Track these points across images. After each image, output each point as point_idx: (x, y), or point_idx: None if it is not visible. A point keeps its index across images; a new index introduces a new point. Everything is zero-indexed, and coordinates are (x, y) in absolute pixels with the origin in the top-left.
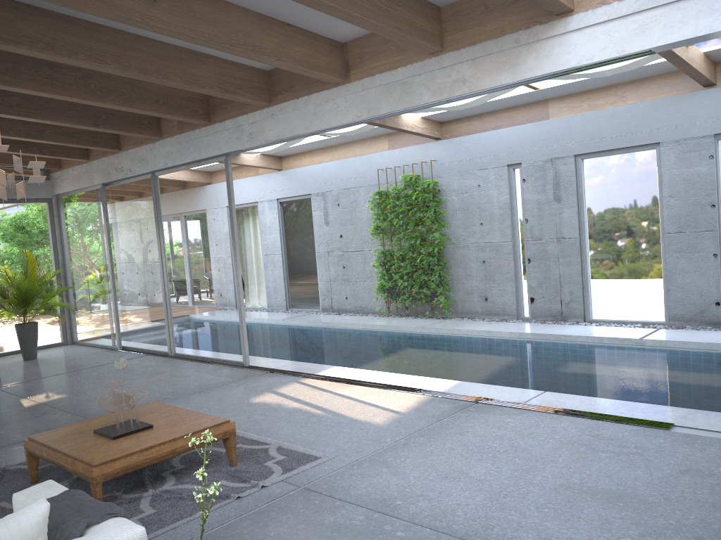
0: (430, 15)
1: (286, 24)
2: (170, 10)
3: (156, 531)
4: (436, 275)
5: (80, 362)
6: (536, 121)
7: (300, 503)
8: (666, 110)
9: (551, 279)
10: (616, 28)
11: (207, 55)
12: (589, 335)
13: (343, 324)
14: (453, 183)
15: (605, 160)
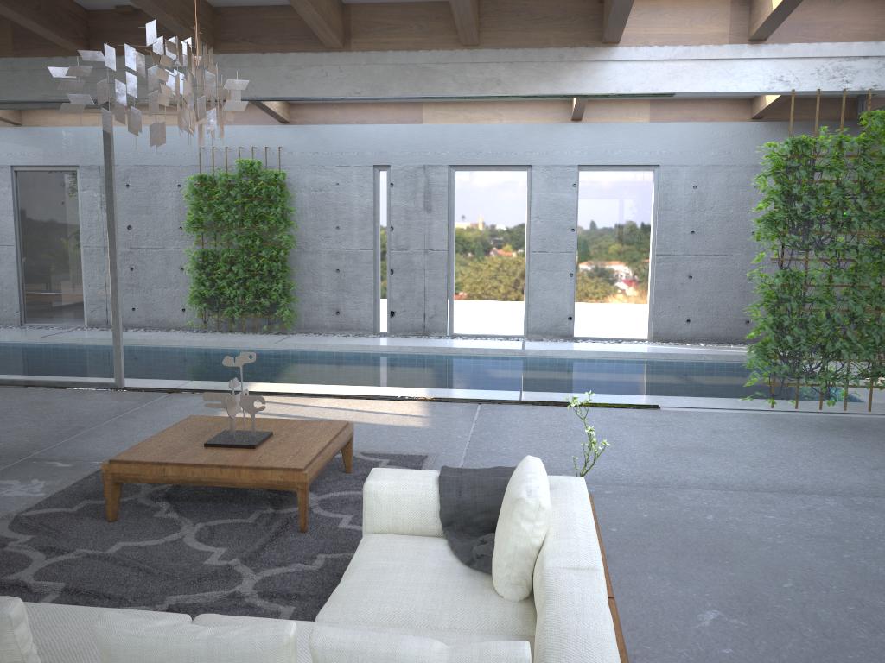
0: (478, 6)
1: None
2: None
3: None
4: (280, 283)
5: None
6: (408, 124)
7: None
8: (540, 136)
9: (415, 292)
10: (653, 68)
11: None
12: (474, 347)
13: (155, 341)
14: (304, 177)
15: (478, 175)
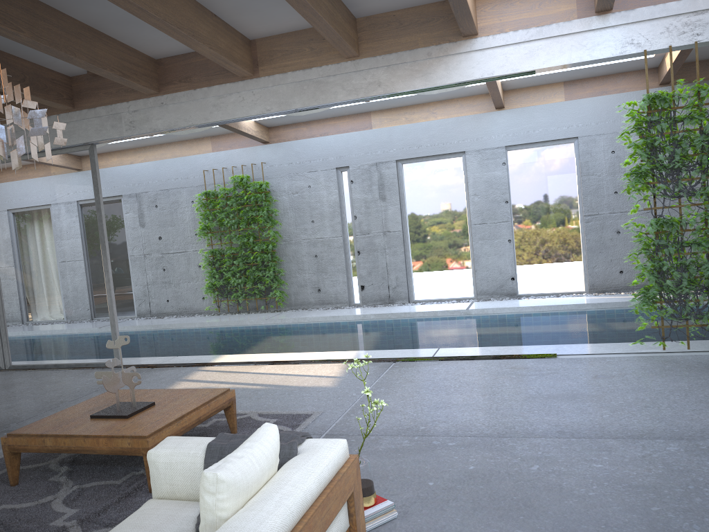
0: (352, 24)
1: (213, 15)
2: None
3: None
4: (271, 270)
5: None
6: (361, 130)
7: None
8: (469, 126)
9: (379, 268)
10: (511, 51)
11: (107, 36)
12: (425, 311)
13: (177, 325)
14: (283, 184)
15: (422, 165)
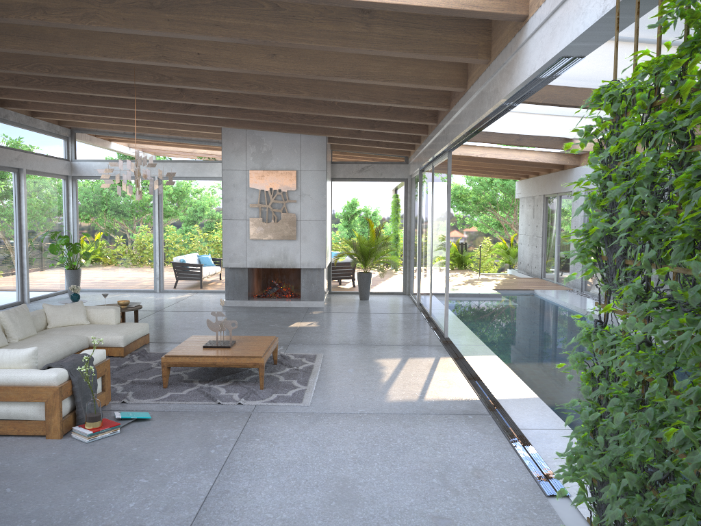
0: (473, 27)
1: None
2: (285, 59)
3: (162, 401)
4: None
5: (378, 308)
6: None
7: (228, 418)
8: None
9: None
10: (544, 33)
11: None
12: None
13: None
14: None
15: None
